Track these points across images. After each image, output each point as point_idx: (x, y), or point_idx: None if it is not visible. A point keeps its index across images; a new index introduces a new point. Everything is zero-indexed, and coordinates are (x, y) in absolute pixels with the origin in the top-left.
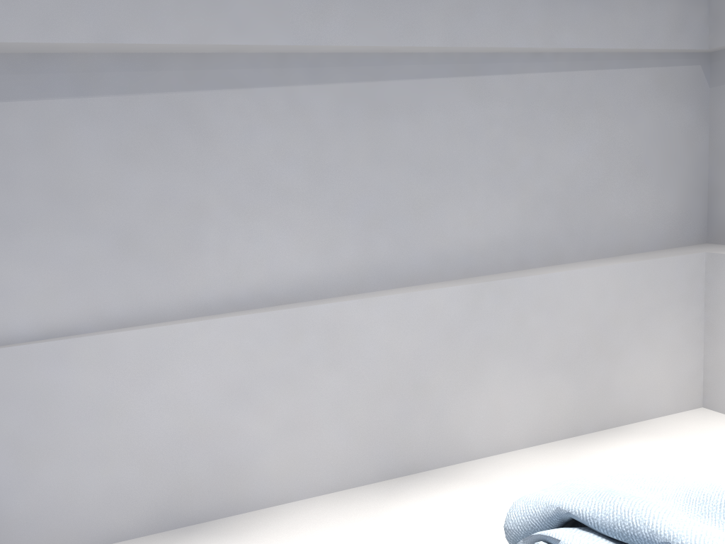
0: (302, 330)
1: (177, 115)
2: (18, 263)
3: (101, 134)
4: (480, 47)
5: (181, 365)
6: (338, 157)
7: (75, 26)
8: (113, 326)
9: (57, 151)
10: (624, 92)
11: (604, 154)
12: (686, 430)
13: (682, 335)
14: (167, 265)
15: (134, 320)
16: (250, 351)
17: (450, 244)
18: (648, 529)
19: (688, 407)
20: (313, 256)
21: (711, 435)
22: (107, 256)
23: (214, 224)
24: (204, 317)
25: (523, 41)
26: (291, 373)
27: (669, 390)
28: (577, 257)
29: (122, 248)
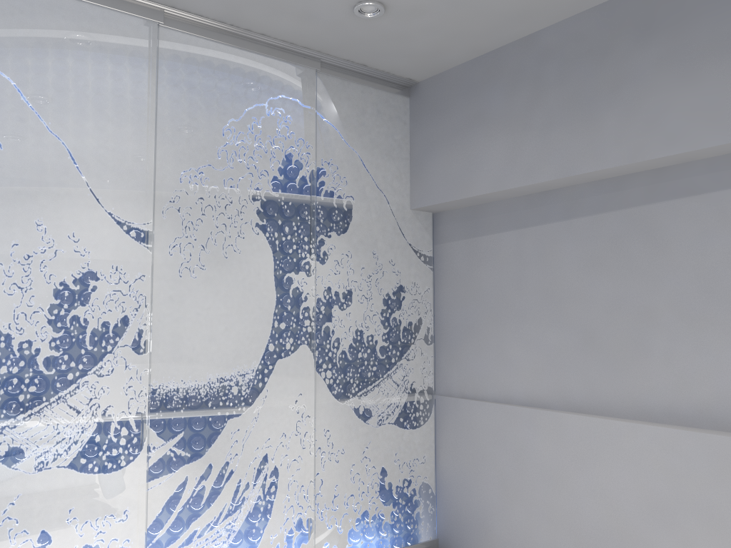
0: None
1: (635, 227)
2: (520, 344)
3: (577, 248)
4: None
5: (611, 461)
6: None
7: (546, 169)
8: (572, 409)
9: (549, 262)
10: None
11: None
12: None
13: None
14: (616, 364)
15: (588, 408)
16: (675, 470)
17: None
18: None
19: None
20: None
21: None
22: (573, 348)
23: (660, 331)
24: (641, 421)
25: None
26: (719, 513)
27: None
28: None
29: (584, 343)
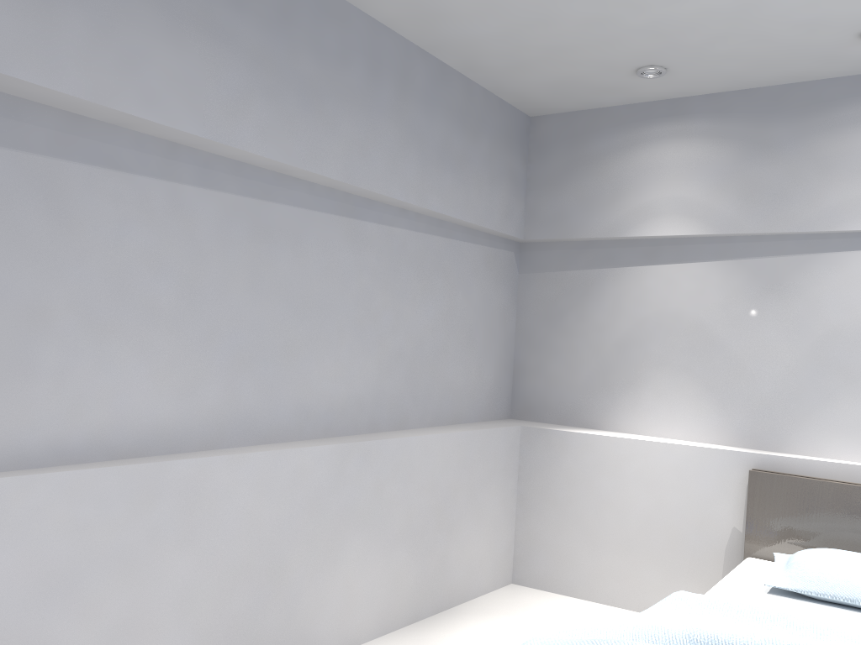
0: (156, 493)
1: (33, 184)
2: None
3: None
4: (368, 191)
5: None
6: (215, 278)
7: None
8: None
9: None
10: (463, 263)
11: (445, 320)
12: (511, 605)
13: (501, 508)
14: None
15: None
16: (85, 522)
17: (314, 397)
18: None
19: (502, 584)
20: (171, 397)
21: (533, 608)
22: None
23: (55, 340)
24: (21, 471)
25: (402, 194)
26: (133, 554)
27: (489, 566)
28: (418, 423)
29: None
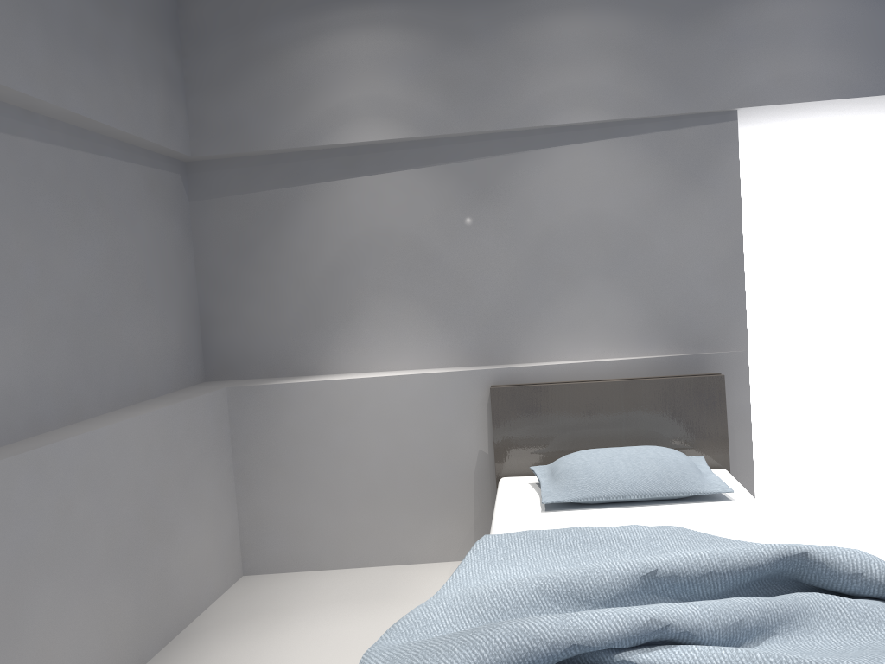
0: None
1: None
2: None
3: None
4: None
5: None
6: None
7: None
8: None
9: None
10: (122, 189)
11: (111, 267)
12: (254, 603)
13: (220, 491)
14: None
15: None
16: None
17: None
18: (548, 643)
19: (233, 580)
20: None
21: (282, 598)
22: None
23: None
24: None
25: (28, 86)
26: None
27: (217, 564)
28: (98, 409)
29: None
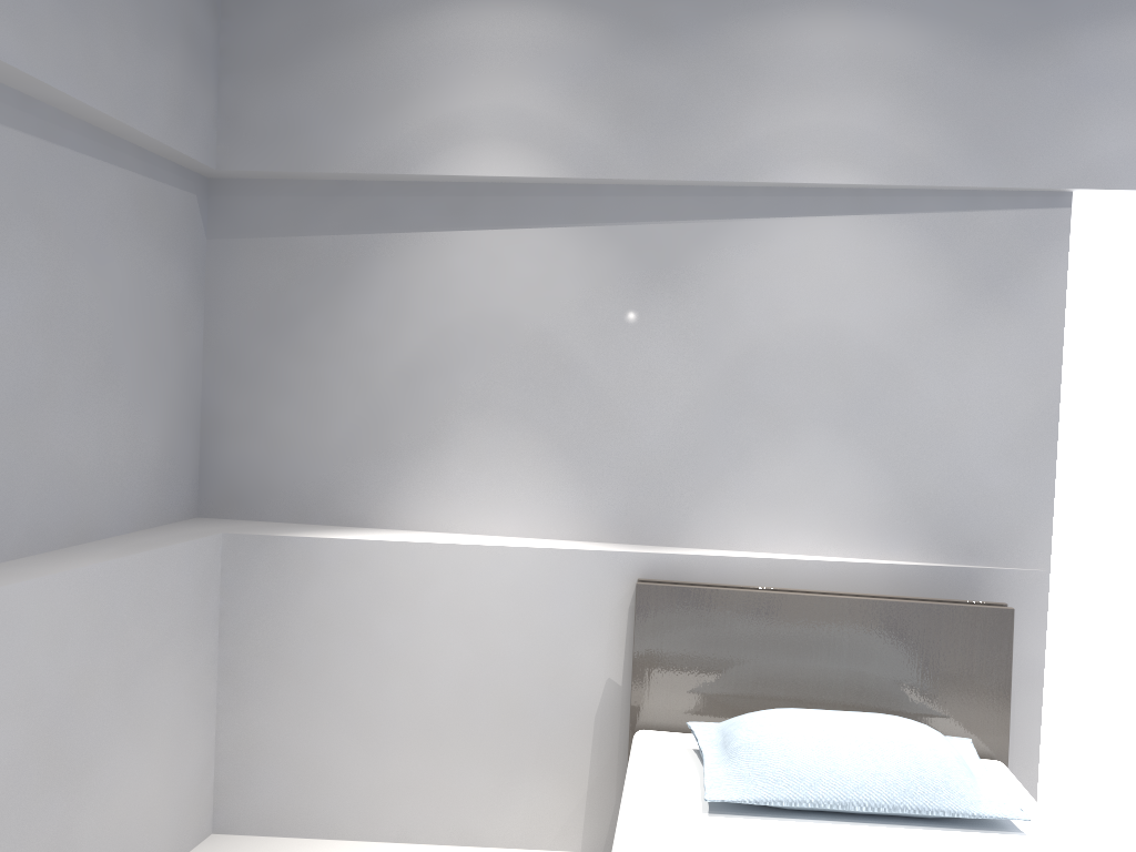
0: None
1: None
2: None
3: None
4: None
5: None
6: None
7: None
8: None
9: None
10: (87, 203)
11: (48, 324)
12: None
13: (188, 699)
14: None
15: None
16: None
17: None
18: None
19: (193, 842)
20: None
21: None
22: None
23: None
24: None
25: None
26: None
27: (167, 819)
28: None
29: None
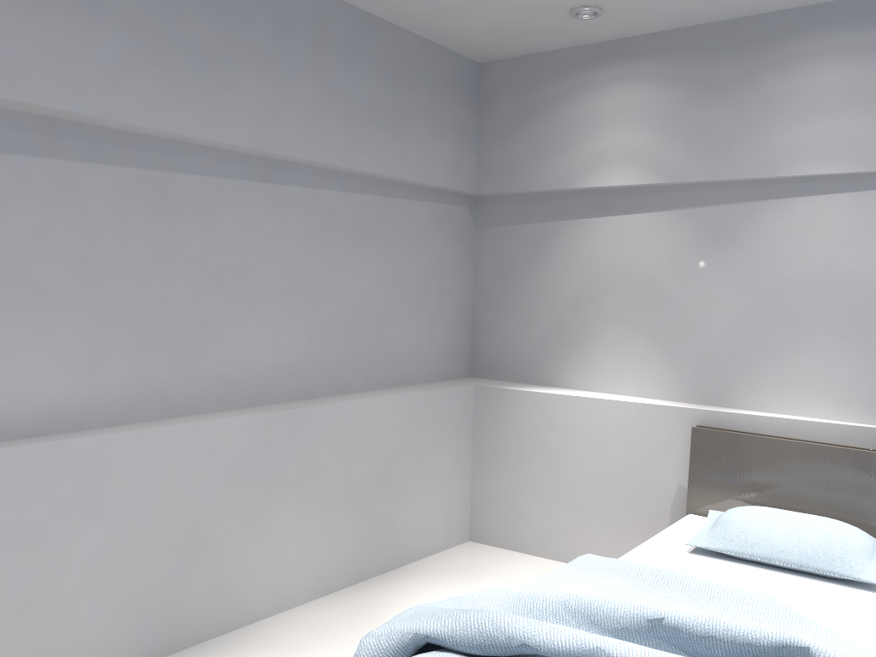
0: (56, 471)
1: None
2: None
3: None
4: (283, 155)
5: None
6: (114, 254)
7: None
8: None
9: None
10: (407, 222)
11: (388, 282)
12: (461, 564)
13: (454, 467)
14: None
15: None
16: None
17: (237, 367)
18: (505, 635)
19: (458, 542)
20: (72, 375)
21: (483, 566)
22: None
23: None
24: None
25: (325, 156)
26: (35, 530)
27: (442, 525)
28: (361, 387)
29: None
